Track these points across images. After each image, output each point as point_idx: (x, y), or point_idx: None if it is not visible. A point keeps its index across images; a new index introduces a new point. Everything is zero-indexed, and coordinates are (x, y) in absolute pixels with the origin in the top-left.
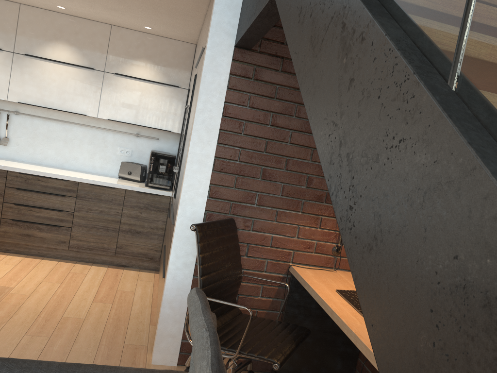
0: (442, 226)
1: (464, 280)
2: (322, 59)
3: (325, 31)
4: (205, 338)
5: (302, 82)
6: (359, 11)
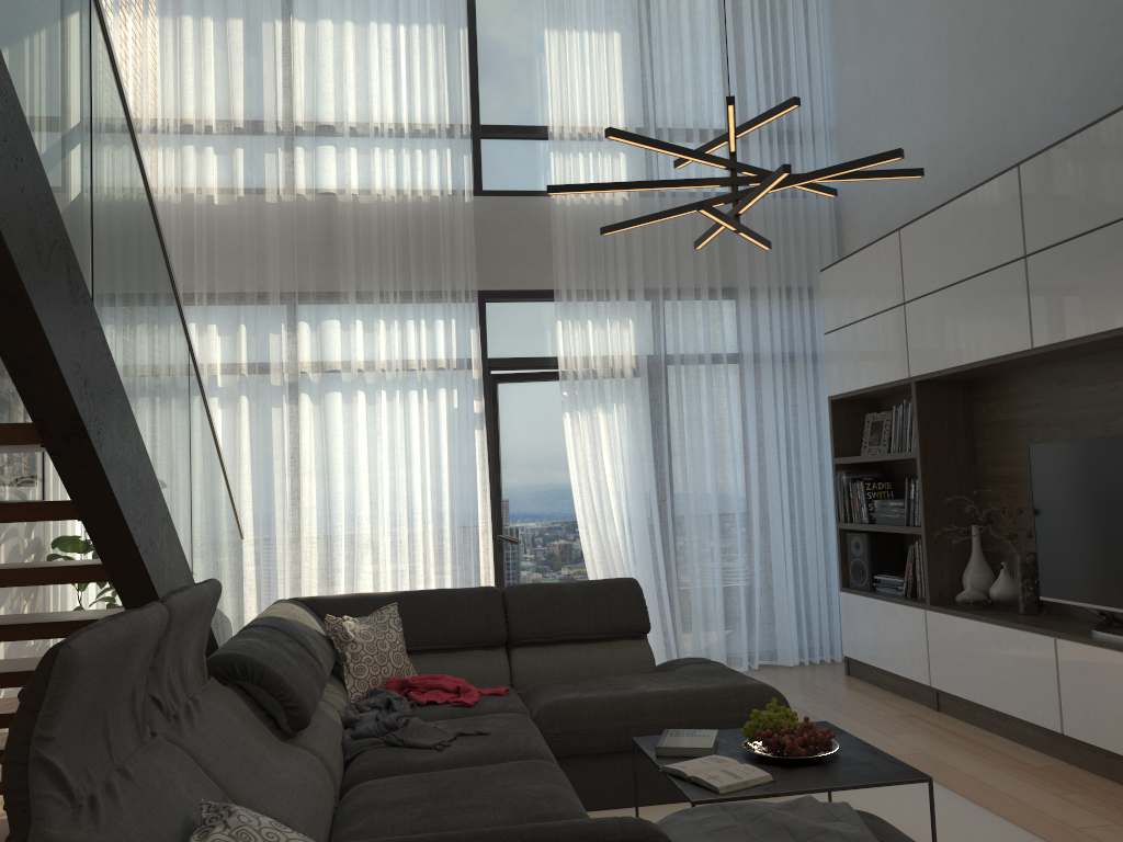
0: (126, 430)
1: (132, 448)
2: (53, 282)
3: (51, 250)
4: (124, 617)
5: (30, 288)
6: (79, 272)
